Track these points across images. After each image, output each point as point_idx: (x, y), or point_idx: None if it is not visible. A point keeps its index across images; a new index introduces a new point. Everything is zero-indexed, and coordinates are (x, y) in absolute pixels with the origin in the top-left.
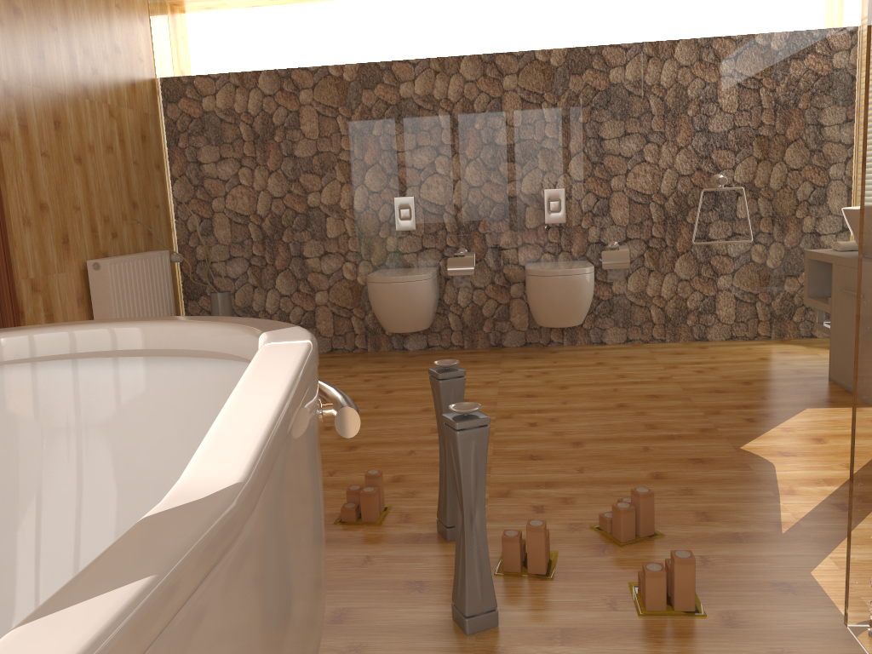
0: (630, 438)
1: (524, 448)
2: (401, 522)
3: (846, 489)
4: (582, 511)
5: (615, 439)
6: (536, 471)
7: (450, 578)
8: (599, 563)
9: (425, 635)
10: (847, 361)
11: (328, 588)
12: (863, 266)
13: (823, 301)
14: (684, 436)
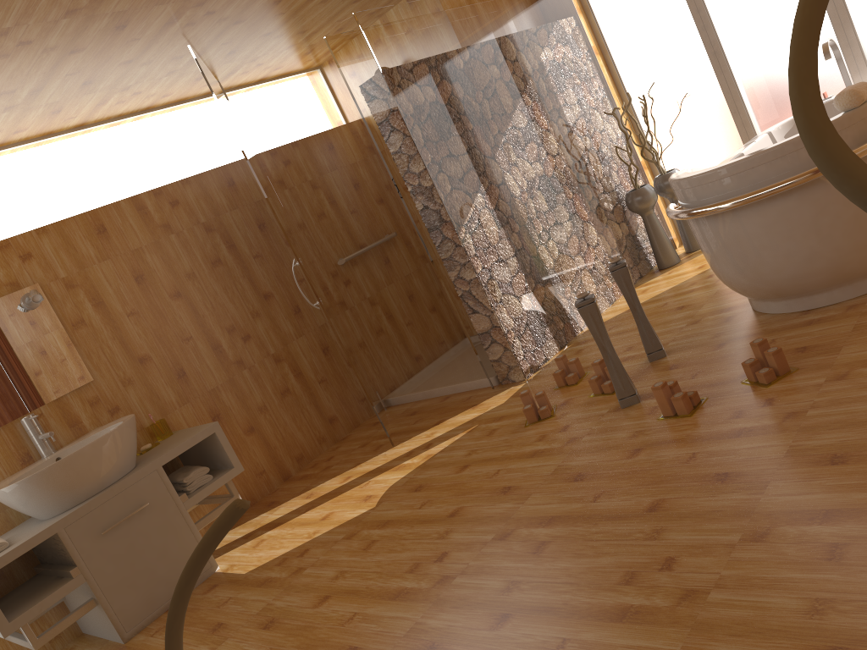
0: (409, 523)
1: (497, 506)
2: (658, 406)
3: (402, 461)
4: (543, 429)
5: (421, 520)
6: (525, 470)
7: (654, 373)
8: (576, 394)
9: (682, 347)
10: (150, 586)
11: (722, 356)
12: (469, 252)
13: (44, 597)
14: (376, 525)
